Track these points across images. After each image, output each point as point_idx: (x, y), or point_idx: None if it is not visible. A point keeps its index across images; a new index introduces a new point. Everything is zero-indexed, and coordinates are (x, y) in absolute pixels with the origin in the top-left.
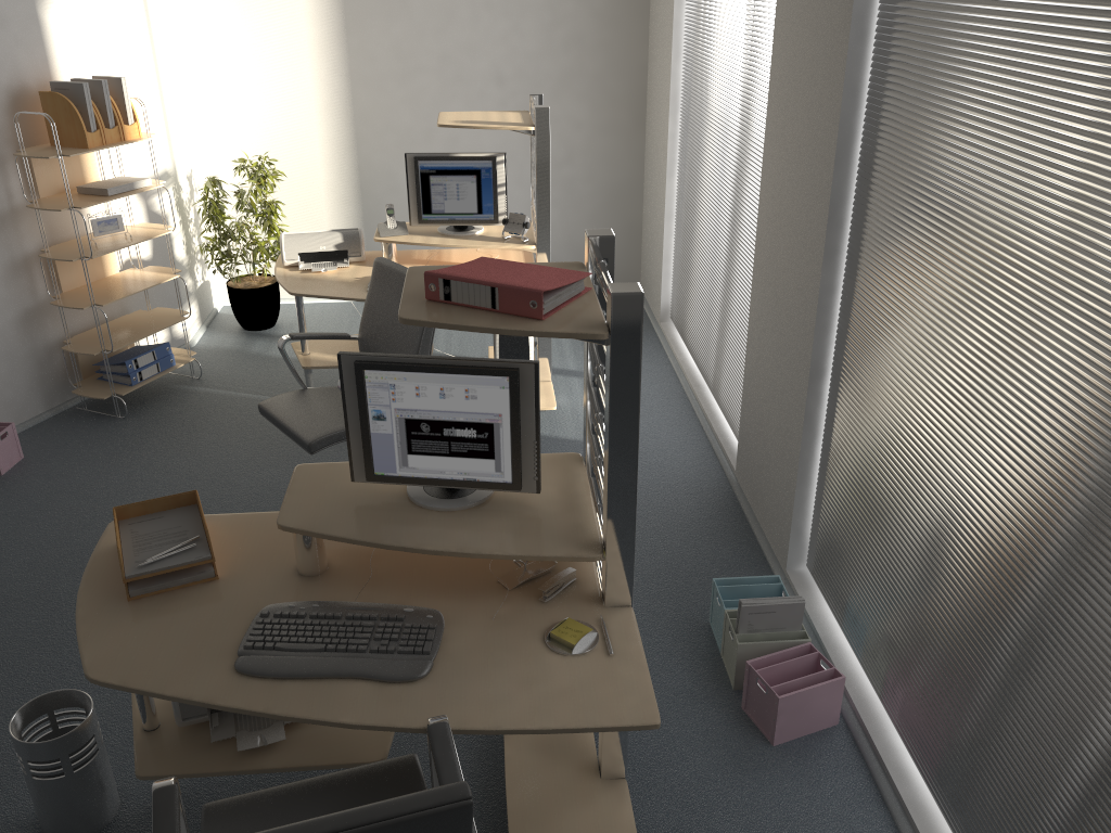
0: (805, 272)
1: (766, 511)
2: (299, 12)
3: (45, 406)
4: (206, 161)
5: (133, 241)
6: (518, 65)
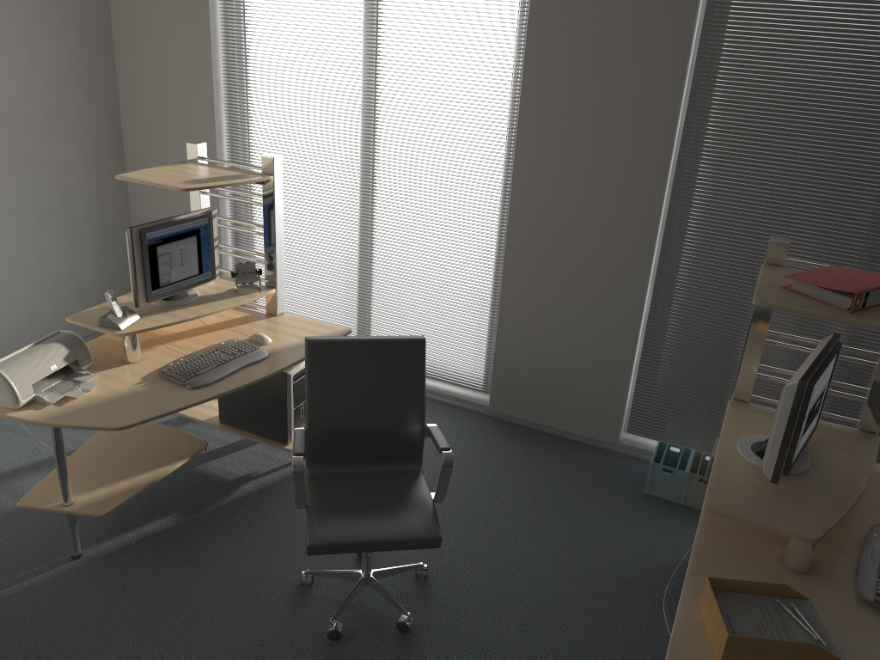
0: (623, 243)
1: (569, 415)
2: None
3: None
4: None
5: None
6: (3, 111)
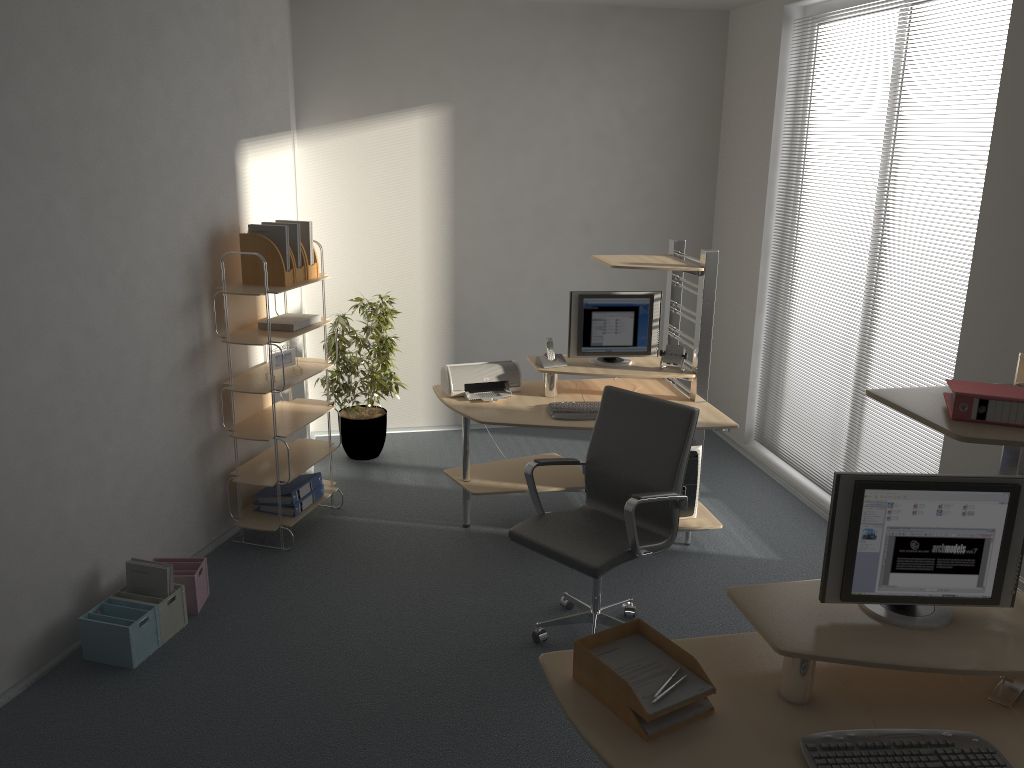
0: None
1: None
2: (415, 168)
3: (206, 539)
4: (314, 300)
5: (307, 374)
6: (603, 216)
